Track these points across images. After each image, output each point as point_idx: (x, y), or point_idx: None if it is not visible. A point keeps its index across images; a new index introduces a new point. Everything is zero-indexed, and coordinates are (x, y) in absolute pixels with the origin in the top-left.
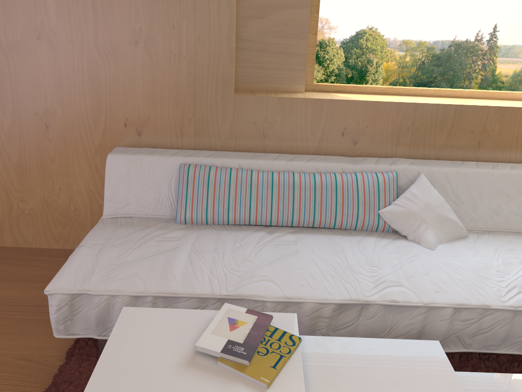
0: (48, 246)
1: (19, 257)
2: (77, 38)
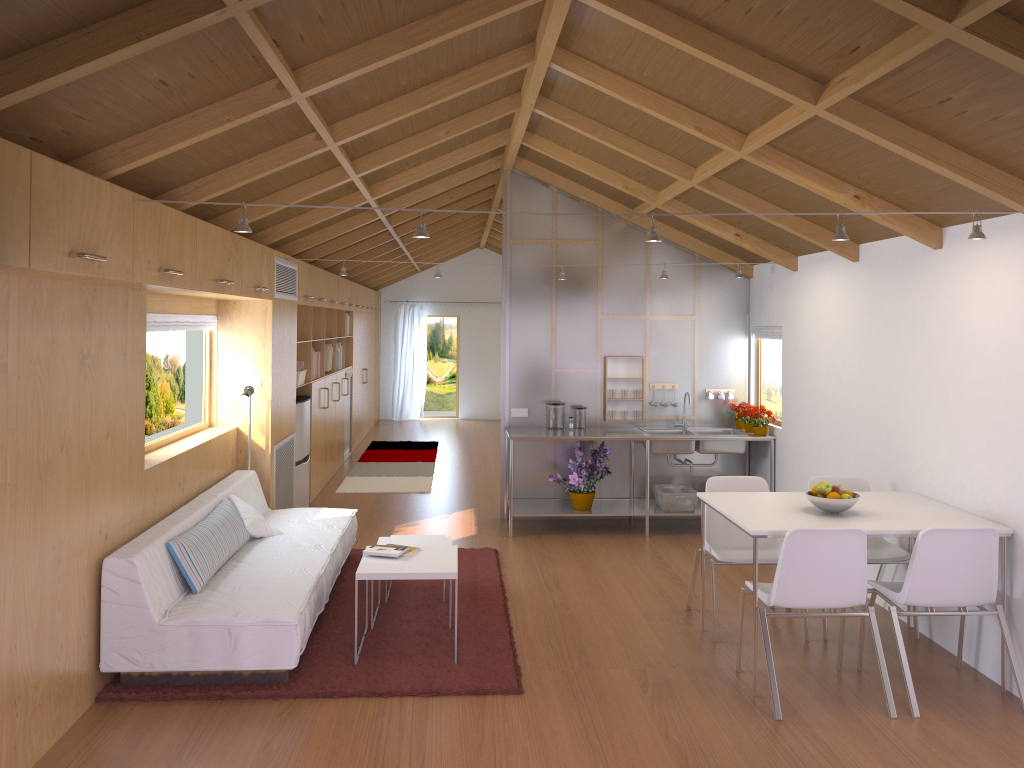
0: (48, 746)
1: (64, 763)
2: (81, 441)
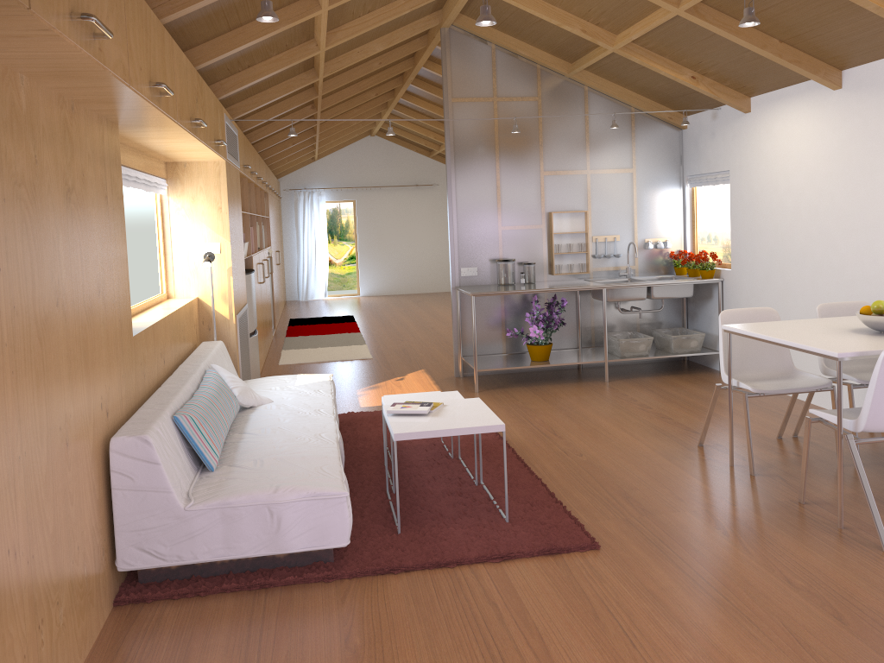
0: None
1: None
2: (75, 296)
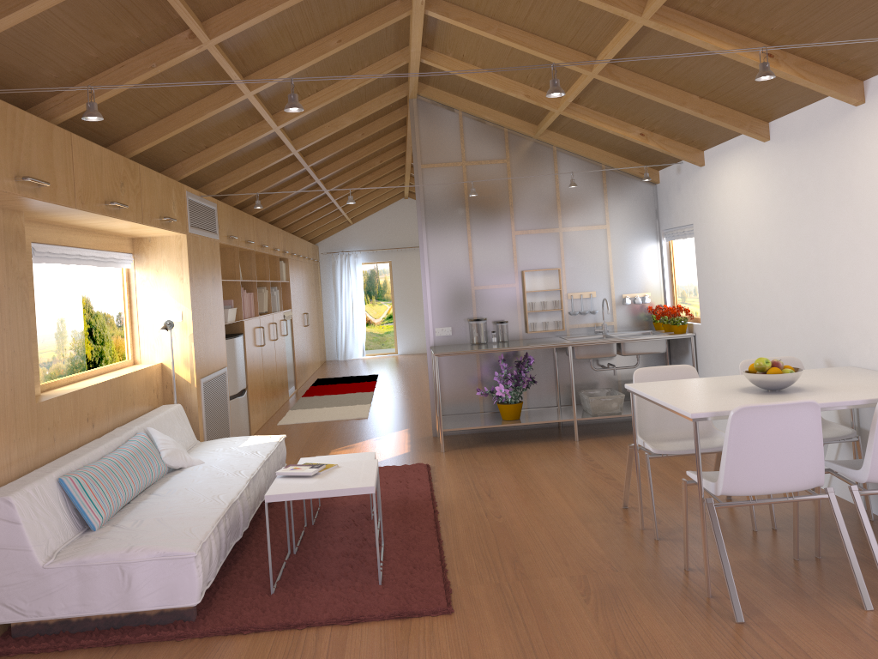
0: None
1: None
2: None
